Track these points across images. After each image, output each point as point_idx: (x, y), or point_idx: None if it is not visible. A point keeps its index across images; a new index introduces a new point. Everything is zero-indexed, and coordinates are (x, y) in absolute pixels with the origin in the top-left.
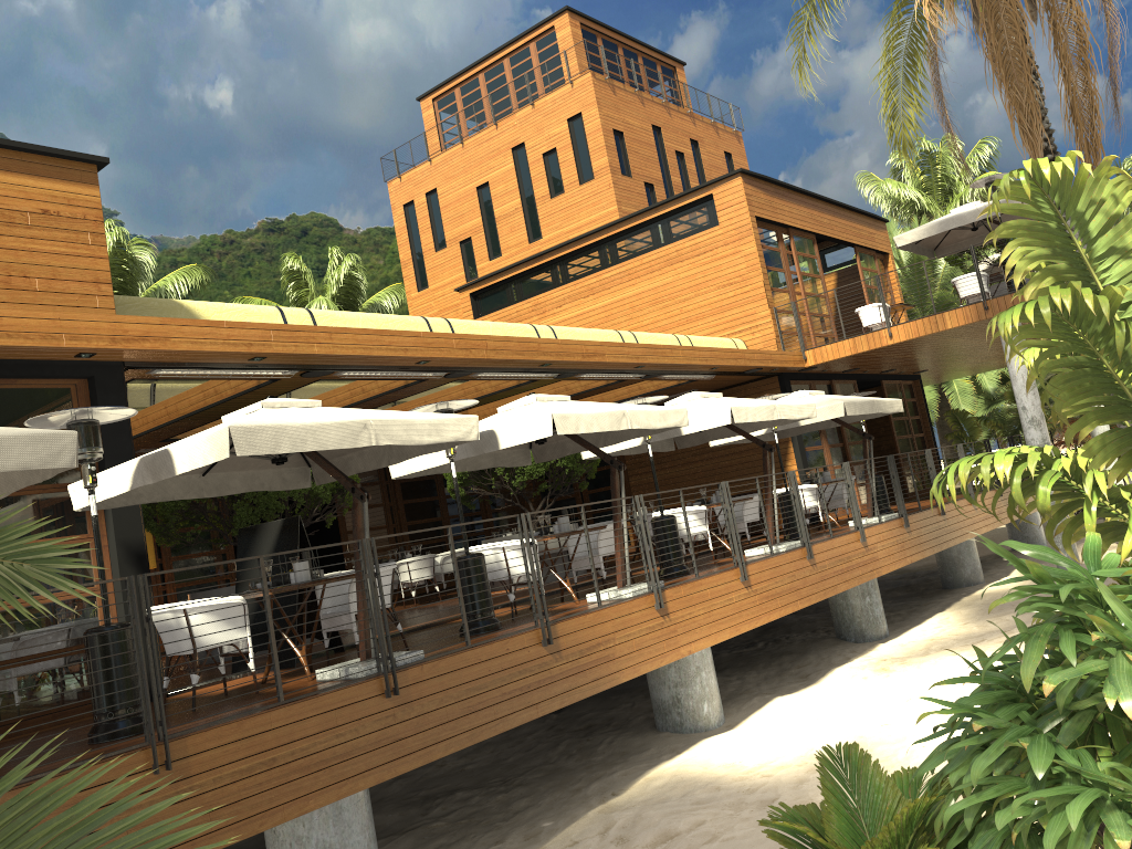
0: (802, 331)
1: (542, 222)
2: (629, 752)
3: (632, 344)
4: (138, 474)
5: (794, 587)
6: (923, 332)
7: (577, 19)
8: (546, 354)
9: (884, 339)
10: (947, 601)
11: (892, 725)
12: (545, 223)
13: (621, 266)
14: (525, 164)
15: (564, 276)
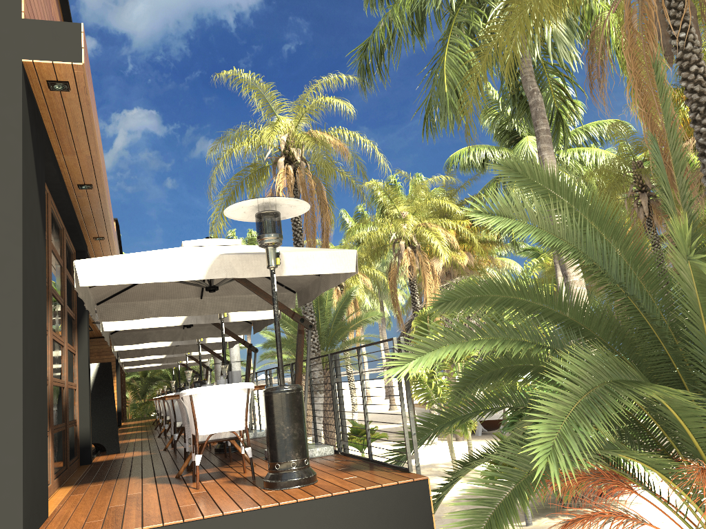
0: None
1: None
2: None
3: None
4: (191, 317)
5: None
6: None
7: None
8: None
9: None
10: None
11: None
12: None
13: None
14: None
15: None
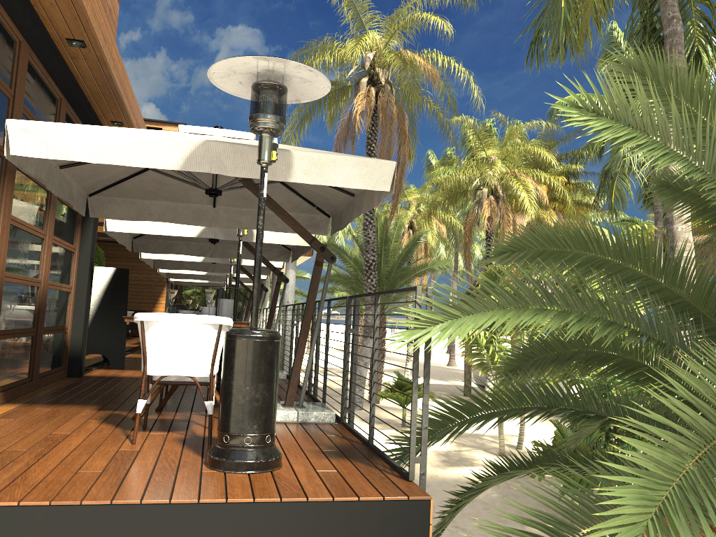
0: None
1: None
2: None
3: None
4: (209, 230)
5: None
6: None
7: None
8: None
9: None
10: None
11: None
12: None
13: None
14: None
15: None
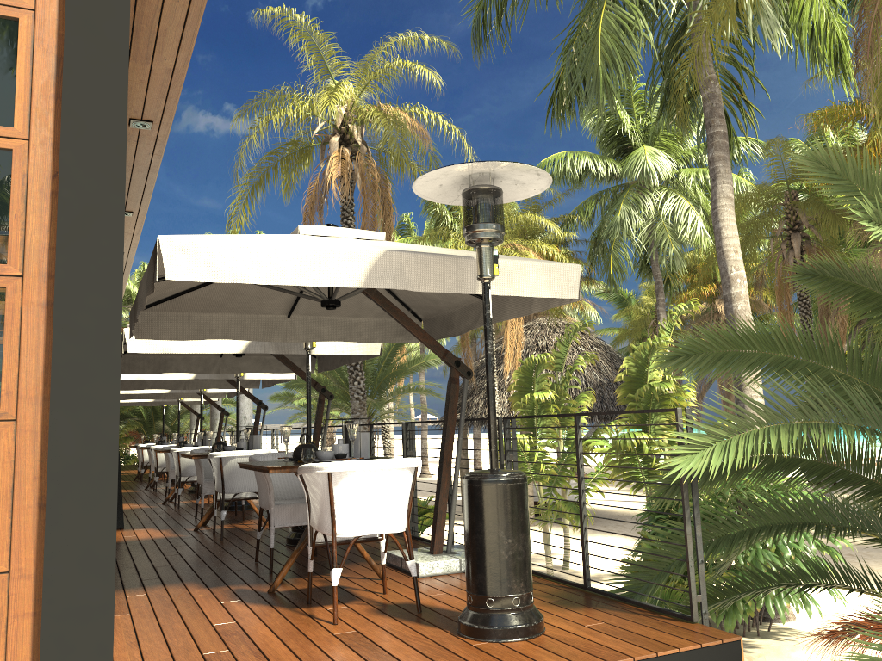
0: None
1: None
2: None
3: None
4: (257, 343)
5: None
6: None
7: None
8: None
9: None
10: None
11: None
12: None
13: None
14: None
15: None
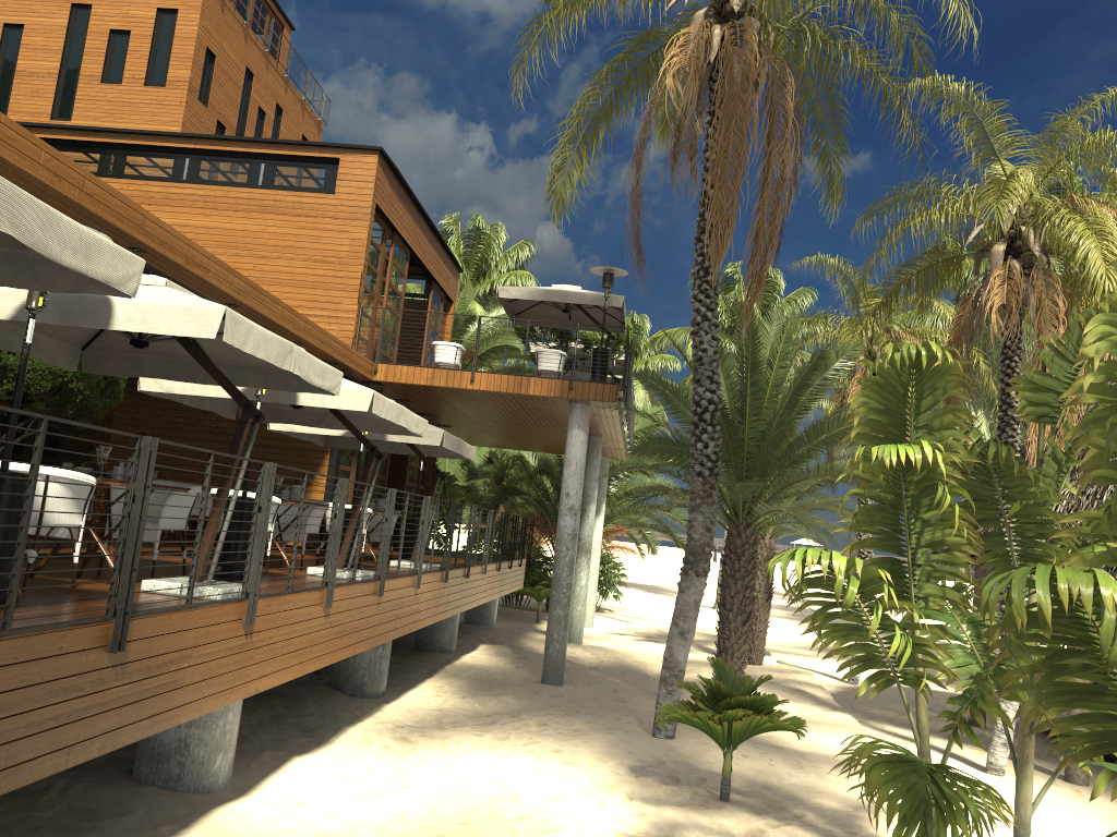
0: (372, 341)
1: (78, 103)
2: (99, 811)
3: (240, 275)
4: None
5: (359, 626)
6: (505, 388)
7: None
8: (149, 236)
9: (465, 382)
10: (431, 666)
11: (472, 826)
12: (82, 107)
13: (199, 189)
14: (83, 29)
15: (117, 169)
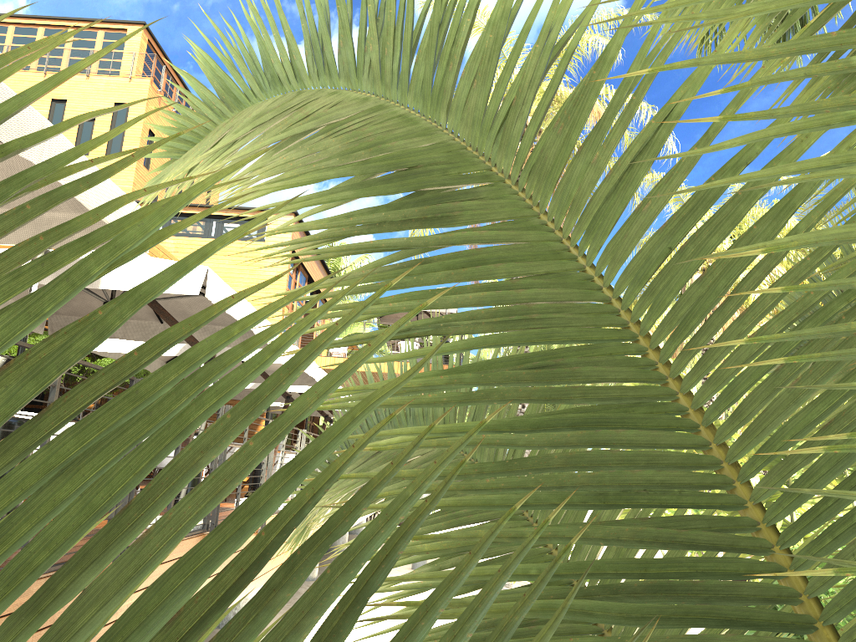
0: None
1: None
2: None
3: None
4: None
5: None
6: (383, 370)
7: (148, 35)
8: None
9: None
10: None
11: None
12: None
13: (172, 239)
14: (60, 117)
15: None
